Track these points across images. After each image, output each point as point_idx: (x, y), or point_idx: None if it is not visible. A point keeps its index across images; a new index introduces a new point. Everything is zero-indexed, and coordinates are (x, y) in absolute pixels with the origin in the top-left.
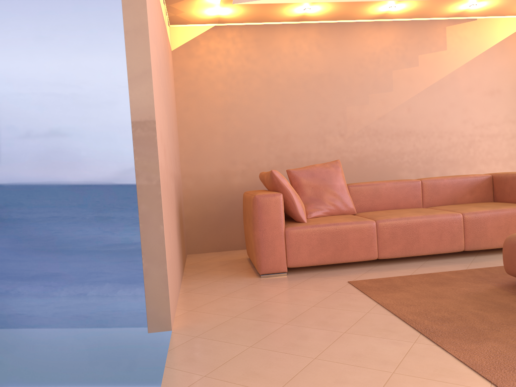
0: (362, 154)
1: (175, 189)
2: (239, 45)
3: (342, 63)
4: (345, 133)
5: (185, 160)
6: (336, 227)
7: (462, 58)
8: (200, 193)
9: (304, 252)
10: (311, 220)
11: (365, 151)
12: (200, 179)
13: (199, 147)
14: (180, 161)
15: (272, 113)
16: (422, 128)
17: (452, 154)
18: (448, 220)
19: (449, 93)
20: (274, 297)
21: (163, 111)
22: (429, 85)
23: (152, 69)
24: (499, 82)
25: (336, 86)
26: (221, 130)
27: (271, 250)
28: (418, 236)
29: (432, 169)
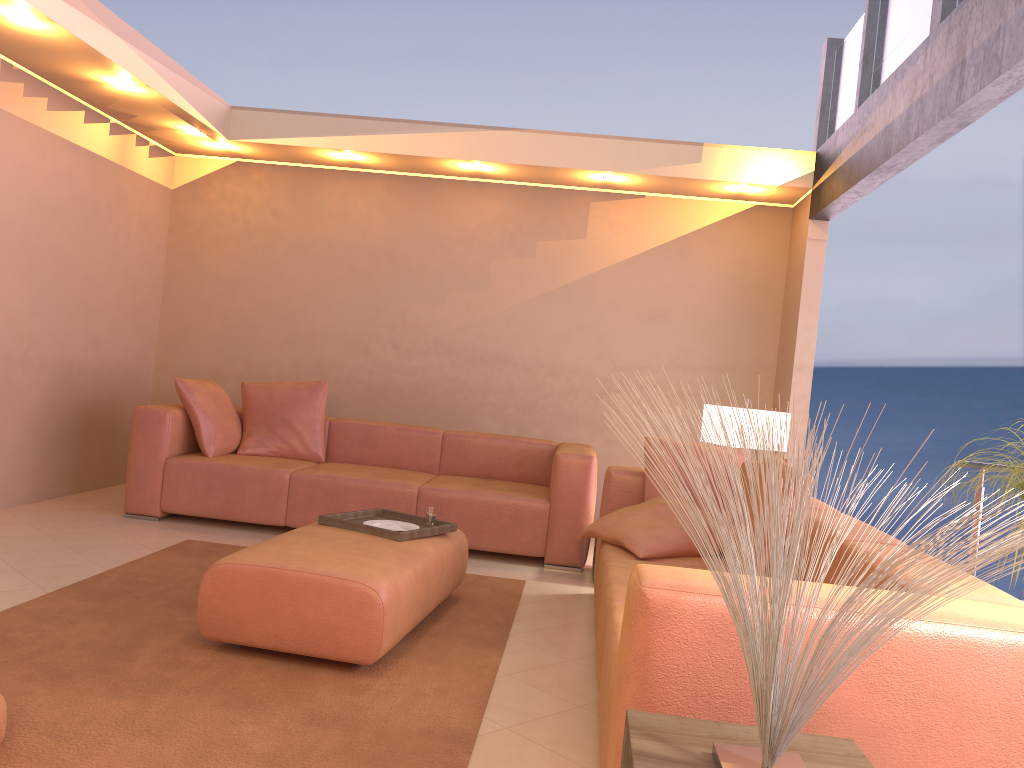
0: (422, 380)
1: (60, 381)
2: (267, 193)
3: (415, 238)
4: (401, 344)
5: (163, 345)
6: (233, 470)
7: (611, 255)
8: (177, 395)
9: (183, 494)
10: (229, 456)
11: (428, 376)
12: (180, 376)
13: (186, 330)
14: (157, 345)
15: (297, 297)
16: (525, 356)
17: (569, 404)
18: (393, 492)
19: (579, 308)
20: (66, 534)
21: None
22: (548, 290)
23: None
24: (668, 302)
25: (399, 272)
26: (220, 311)
27: (142, 483)
28: (346, 506)
29: (532, 422)
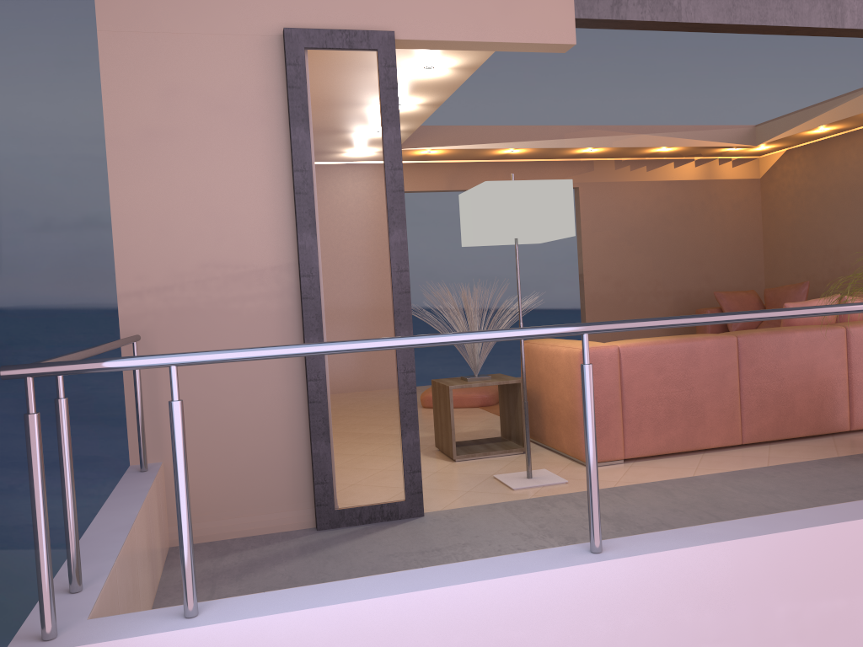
0: None
1: (681, 301)
2: (802, 164)
3: None
4: None
5: (766, 272)
6: None
7: None
8: None
9: None
10: None
11: None
12: None
13: (775, 261)
14: (764, 273)
15: (826, 227)
16: None
17: None
18: None
19: None
20: None
21: (629, 259)
22: None
23: (584, 250)
24: None
25: None
26: (789, 246)
27: None
28: None
29: None
